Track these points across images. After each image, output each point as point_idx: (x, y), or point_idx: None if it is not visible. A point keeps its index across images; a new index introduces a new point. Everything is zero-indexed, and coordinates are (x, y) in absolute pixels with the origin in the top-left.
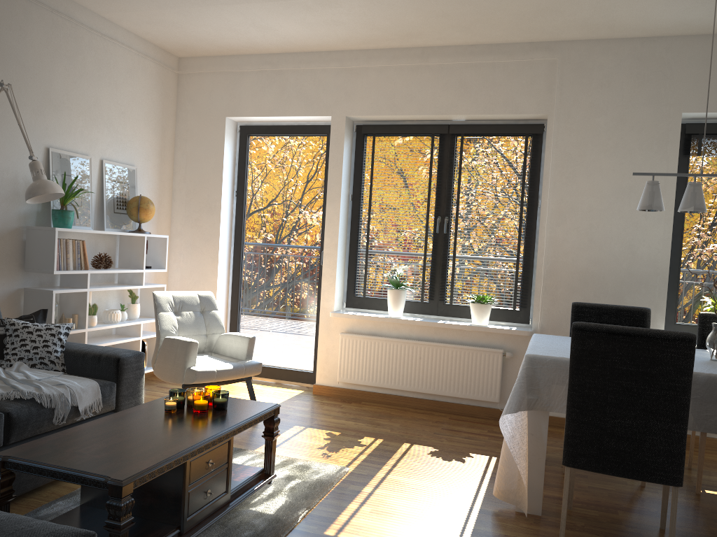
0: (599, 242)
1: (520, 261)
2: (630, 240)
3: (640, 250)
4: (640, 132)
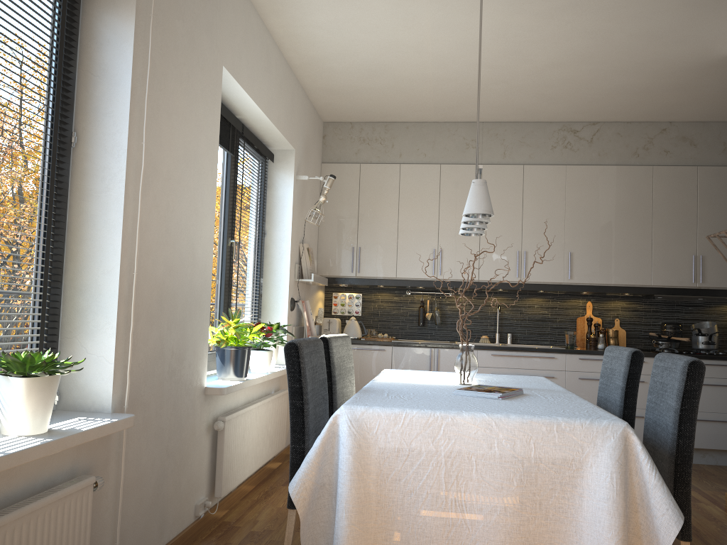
0: (173, 235)
1: (37, 263)
2: (193, 236)
3: (198, 252)
4: (202, 72)
